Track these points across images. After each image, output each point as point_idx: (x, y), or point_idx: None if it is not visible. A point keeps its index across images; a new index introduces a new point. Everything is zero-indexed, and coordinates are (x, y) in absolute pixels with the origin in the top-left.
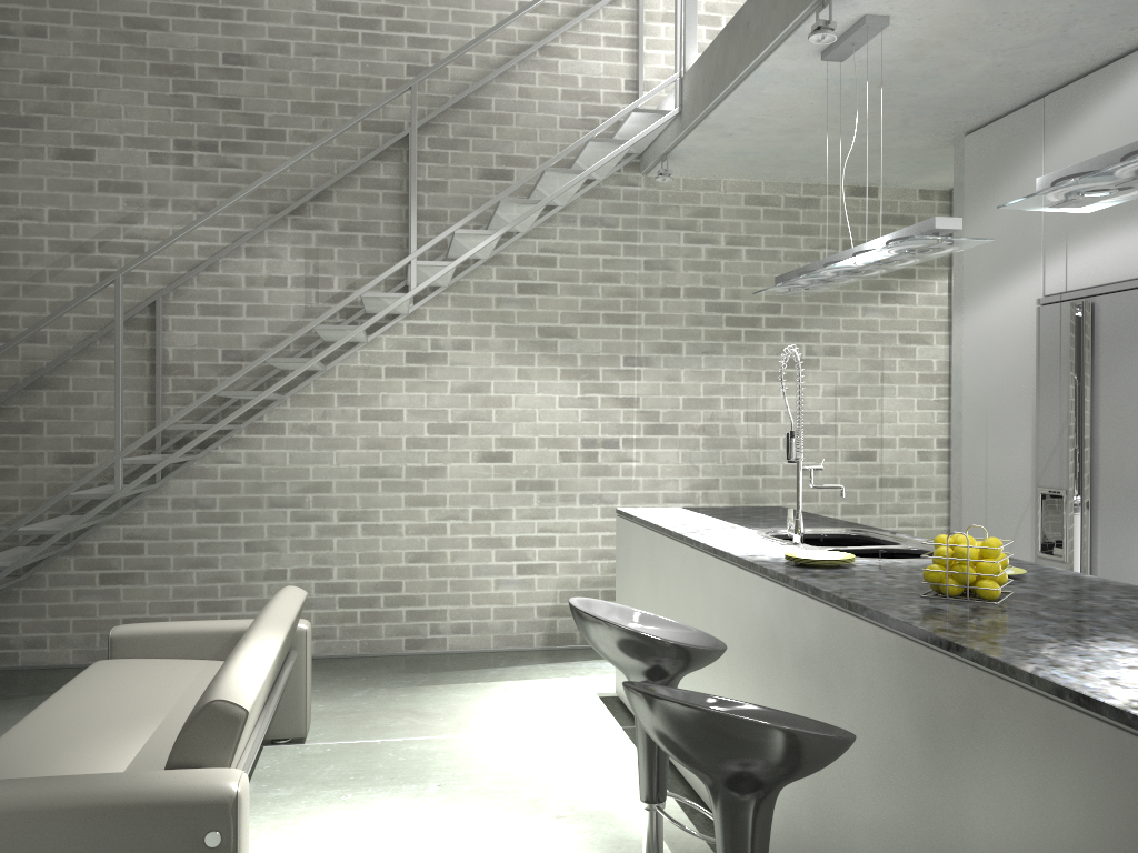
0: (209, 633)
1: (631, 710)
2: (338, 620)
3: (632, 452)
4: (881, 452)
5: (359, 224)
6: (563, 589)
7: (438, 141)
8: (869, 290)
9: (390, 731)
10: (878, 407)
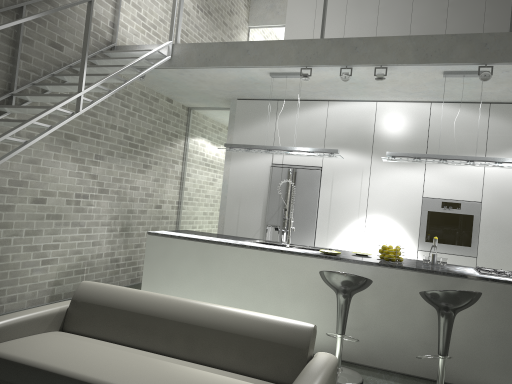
0: (45, 316)
1: None
2: None
3: (93, 201)
4: (163, 205)
5: None
6: (60, 271)
7: None
8: (167, 140)
9: None
10: (164, 187)
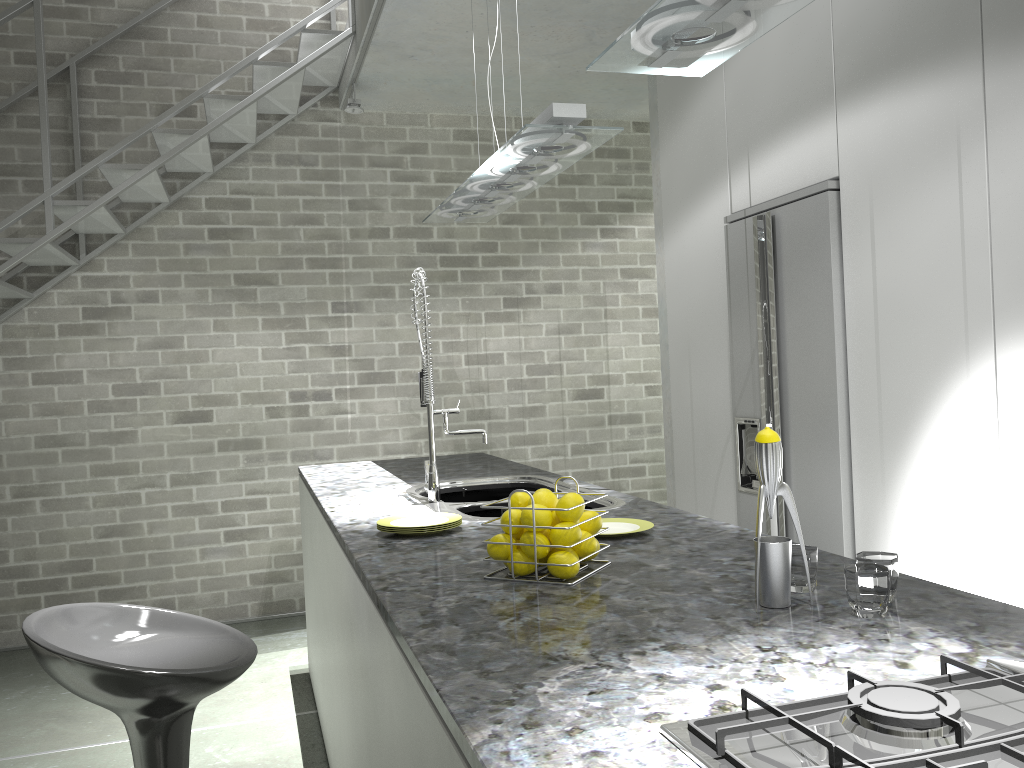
0: None
1: (314, 691)
2: (18, 607)
3: (347, 403)
4: (609, 389)
5: (18, 168)
6: (279, 553)
7: (107, 75)
8: (588, 225)
9: (17, 745)
10: (603, 343)
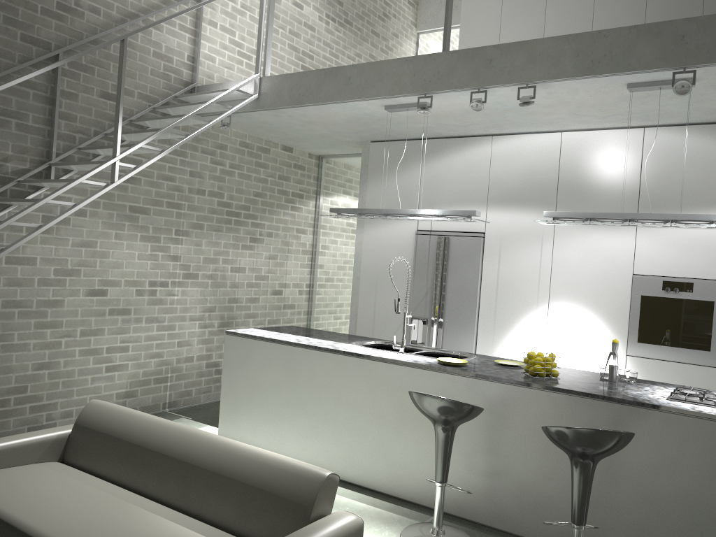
0: (35, 443)
1: None
2: None
3: (175, 290)
4: (285, 290)
5: (14, 113)
6: (132, 379)
7: (75, 63)
8: (286, 203)
9: None
10: (285, 266)
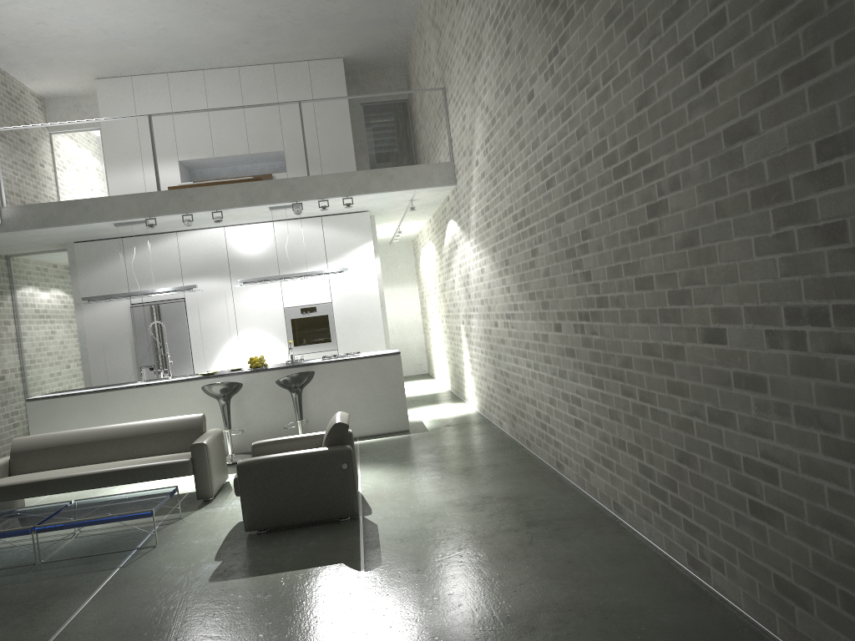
0: None
1: None
2: None
3: None
4: (6, 375)
5: None
6: None
7: None
8: None
9: (28, 502)
10: (3, 354)
